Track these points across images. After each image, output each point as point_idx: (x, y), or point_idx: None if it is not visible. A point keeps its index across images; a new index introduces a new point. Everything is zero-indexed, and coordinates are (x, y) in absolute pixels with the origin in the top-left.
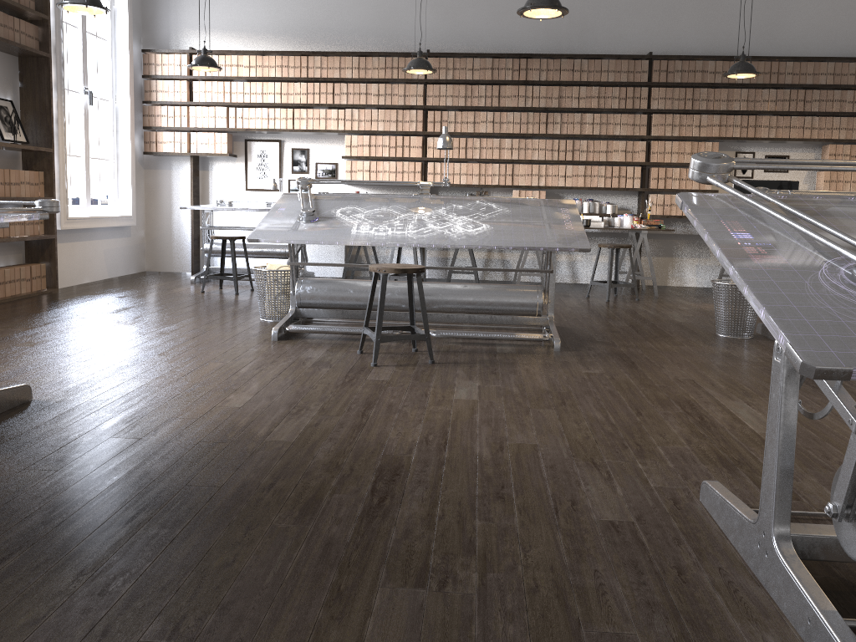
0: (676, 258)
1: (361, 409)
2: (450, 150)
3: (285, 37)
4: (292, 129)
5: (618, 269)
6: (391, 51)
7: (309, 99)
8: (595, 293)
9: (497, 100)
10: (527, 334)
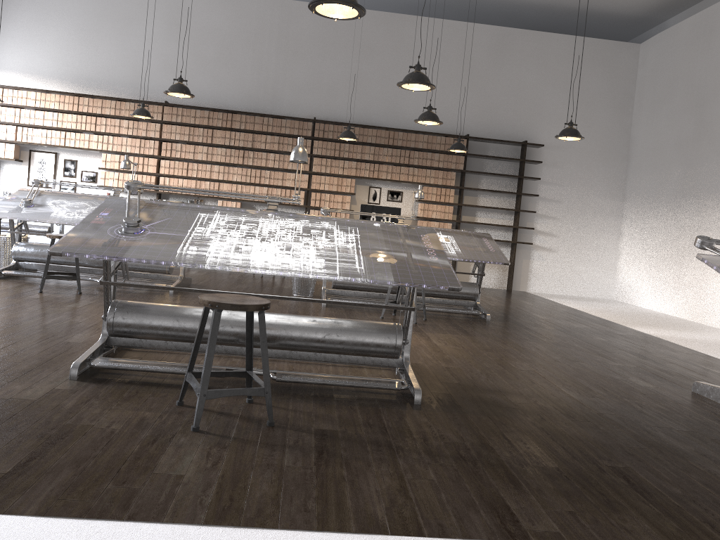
0: None
1: (3, 306)
2: (177, 170)
3: (66, 81)
4: (64, 145)
5: None
6: (142, 99)
7: (78, 126)
8: None
9: (211, 139)
10: (157, 284)
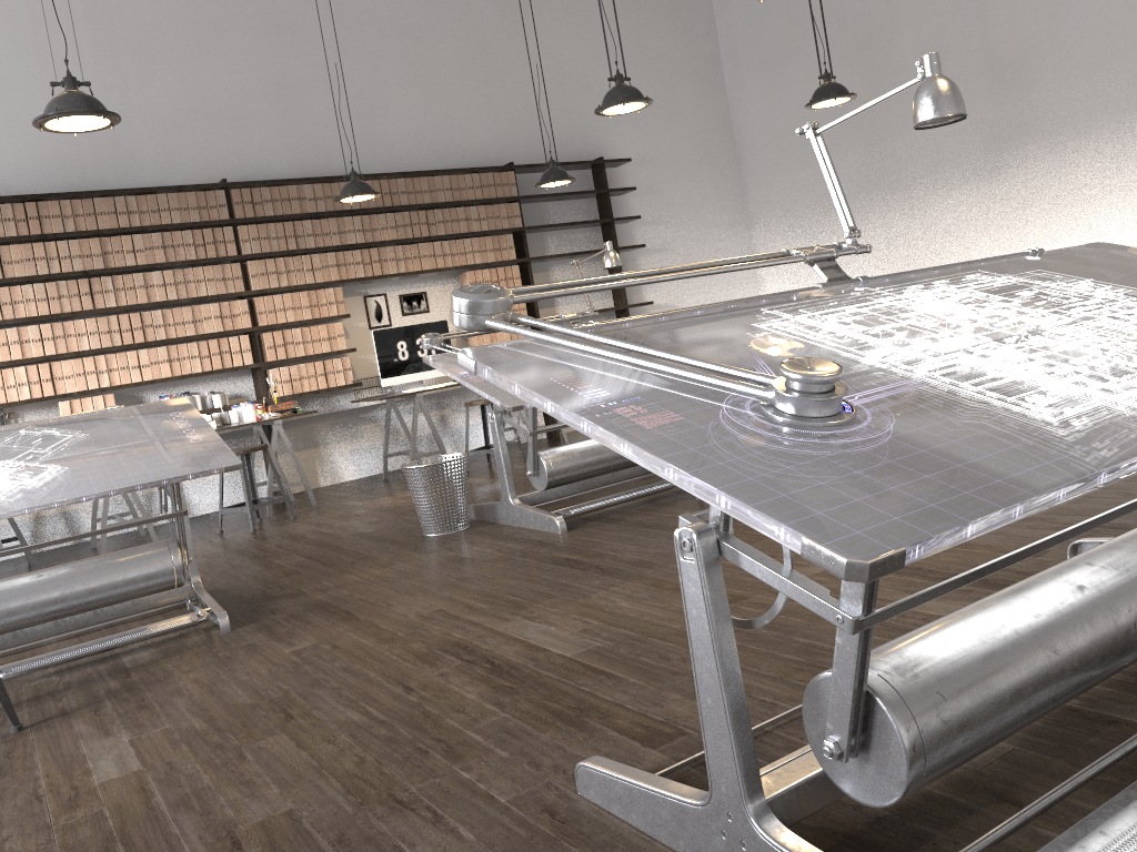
0: (323, 447)
1: None
2: None
3: None
4: None
5: (255, 482)
6: None
7: None
8: (229, 525)
9: None
10: (171, 621)
